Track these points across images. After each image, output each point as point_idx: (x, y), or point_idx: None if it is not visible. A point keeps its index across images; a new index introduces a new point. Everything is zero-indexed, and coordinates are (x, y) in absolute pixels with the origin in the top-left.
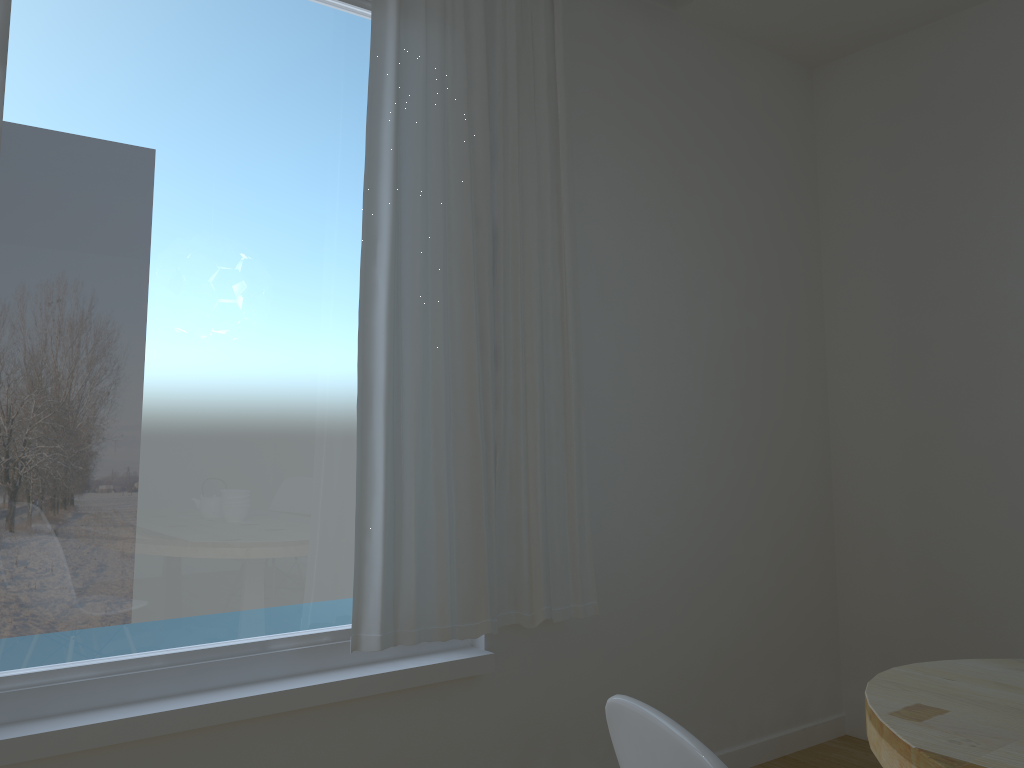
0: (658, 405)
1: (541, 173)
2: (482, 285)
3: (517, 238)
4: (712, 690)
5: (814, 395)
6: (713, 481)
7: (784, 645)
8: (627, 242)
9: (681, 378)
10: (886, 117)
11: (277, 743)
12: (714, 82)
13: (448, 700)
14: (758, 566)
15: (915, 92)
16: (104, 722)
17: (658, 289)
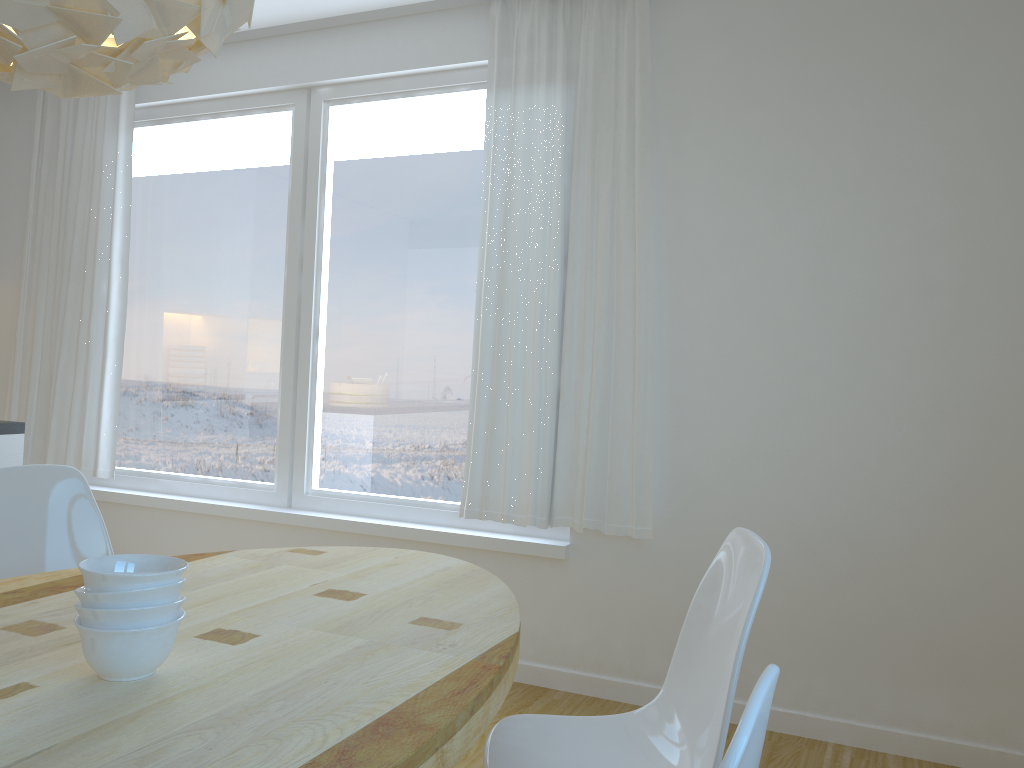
0: (768, 364)
1: (619, 172)
2: (549, 274)
3: (587, 232)
4: (833, 655)
5: None
6: (849, 444)
7: (970, 645)
8: (733, 210)
9: (804, 337)
10: None
11: None
12: (879, 5)
13: (539, 571)
14: (924, 546)
15: None
16: (341, 519)
17: (774, 250)
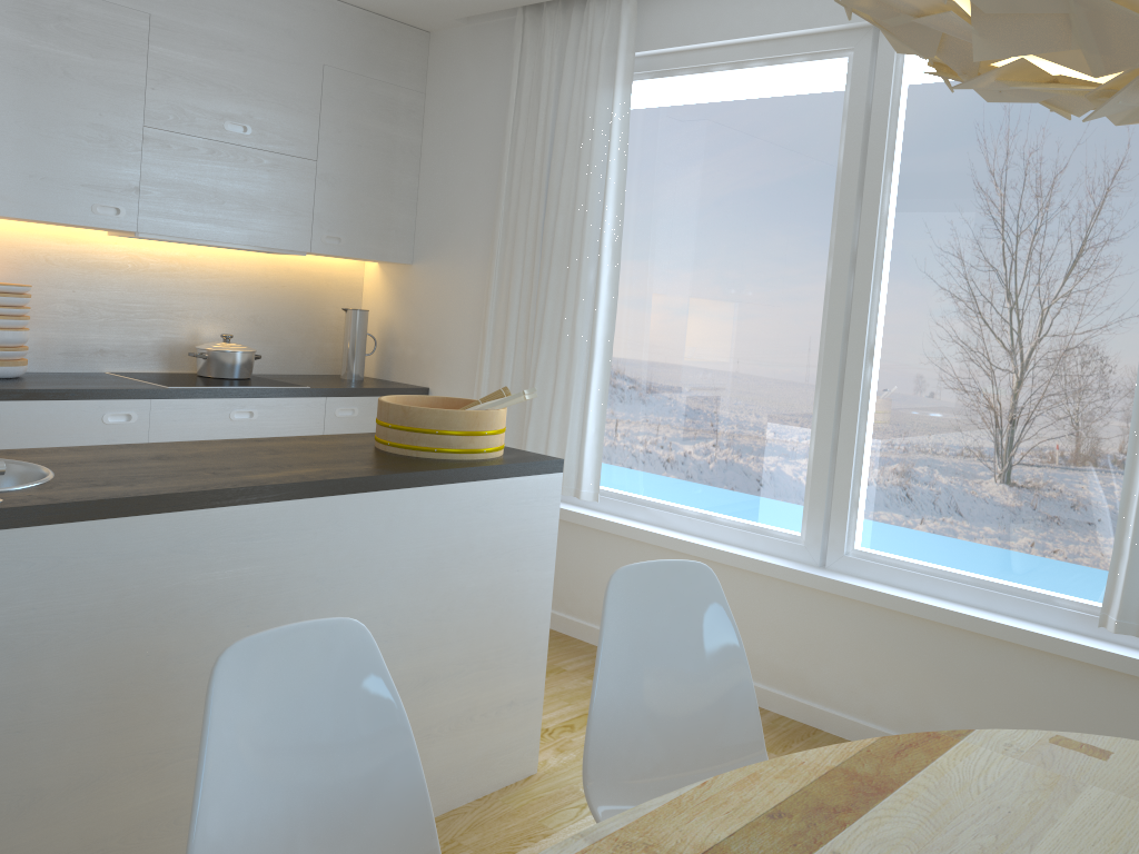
0: None
1: None
2: None
3: None
4: None
5: None
6: None
7: None
8: None
9: None
10: None
11: (1037, 672)
12: None
13: None
14: None
15: None
16: (906, 598)
17: None
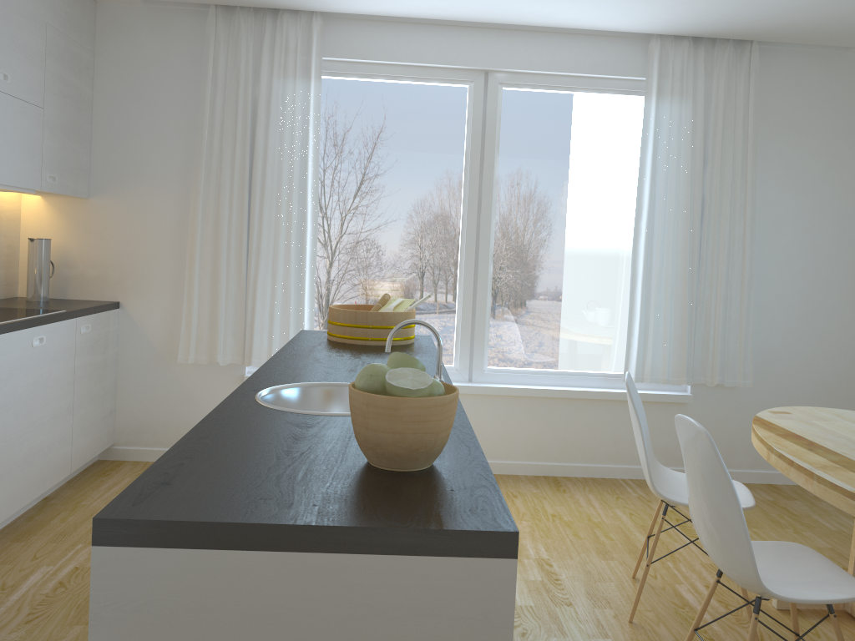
0: (810, 286)
1: (735, 167)
2: (694, 228)
3: (717, 203)
4: None
5: None
6: (849, 330)
7: None
8: (795, 196)
9: (829, 271)
10: None
11: (592, 411)
12: None
13: (669, 411)
14: None
15: None
16: (530, 388)
17: (816, 221)
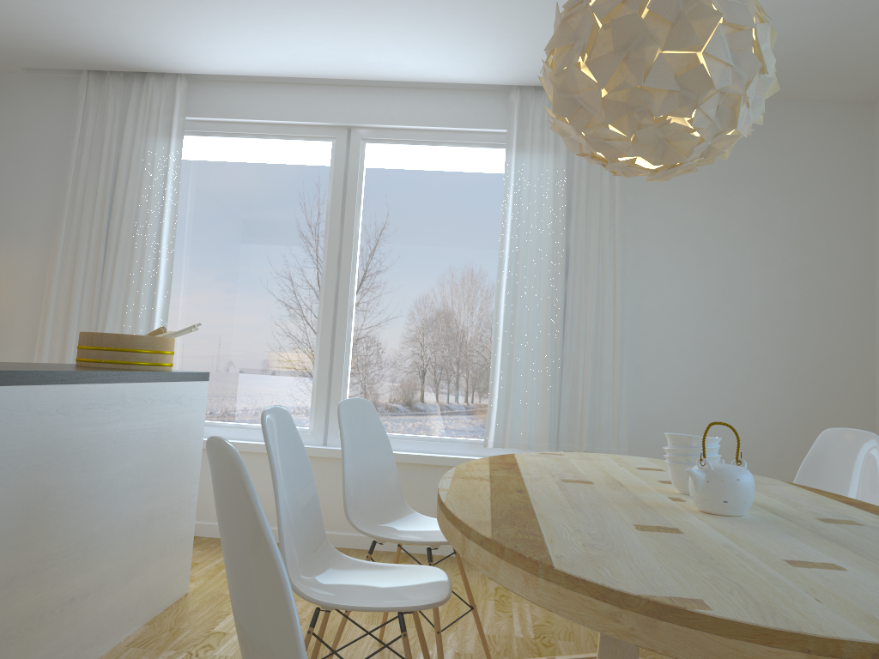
0: (695, 345)
1: (603, 217)
2: (557, 280)
3: (583, 254)
4: None
5: (858, 344)
6: (743, 395)
7: None
8: (674, 249)
9: (717, 329)
10: None
11: None
12: (760, 136)
13: None
14: (785, 455)
15: None
16: None
17: (699, 275)
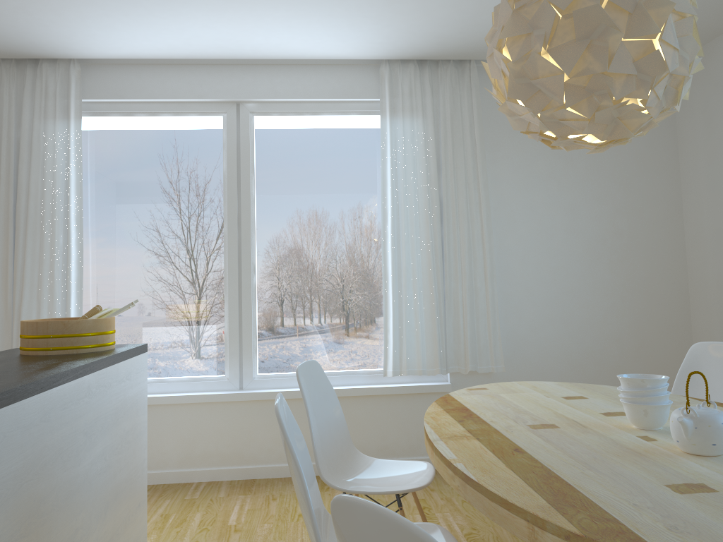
0: (549, 273)
1: (468, 171)
2: (434, 227)
3: (454, 203)
4: None
5: (674, 260)
6: (590, 310)
7: None
8: (526, 193)
9: (565, 258)
10: (703, 94)
11: (358, 407)
12: None
13: (432, 401)
14: (626, 356)
15: (714, 78)
16: (296, 390)
17: (548, 214)
